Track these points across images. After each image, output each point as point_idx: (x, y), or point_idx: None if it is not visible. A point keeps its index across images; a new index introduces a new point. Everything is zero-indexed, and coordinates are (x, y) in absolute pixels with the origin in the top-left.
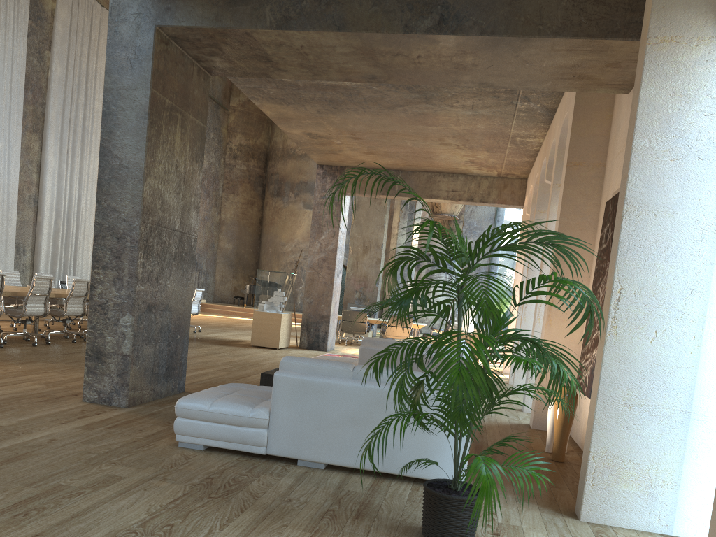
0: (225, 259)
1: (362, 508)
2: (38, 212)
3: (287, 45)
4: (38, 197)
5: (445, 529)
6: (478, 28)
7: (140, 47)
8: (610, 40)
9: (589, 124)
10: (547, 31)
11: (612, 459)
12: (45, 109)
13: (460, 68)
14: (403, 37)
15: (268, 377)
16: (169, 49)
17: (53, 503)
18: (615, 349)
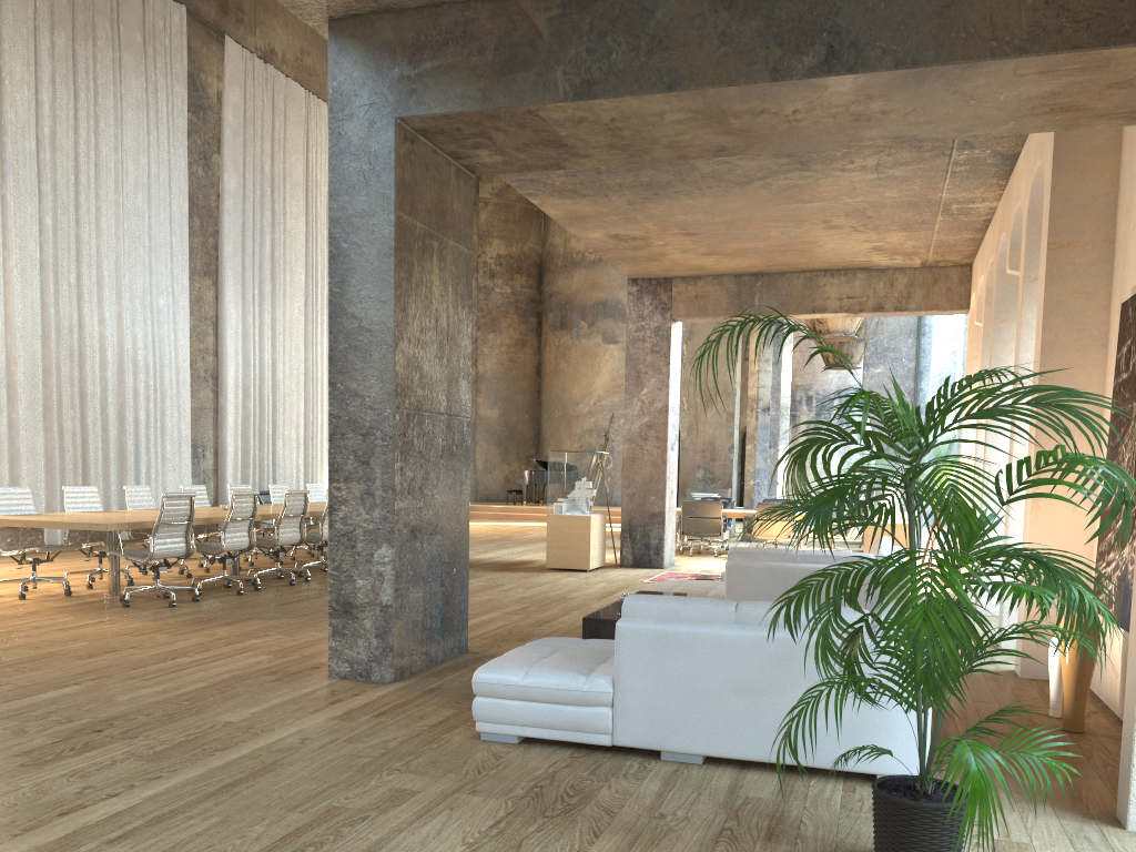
0: (488, 433)
1: (774, 824)
2: (218, 392)
3: (589, 120)
4: (217, 370)
5: None
6: (891, 58)
7: (377, 153)
8: (1113, 49)
9: (1080, 178)
10: (1004, 49)
11: None
12: (218, 240)
13: (862, 119)
14: (770, 87)
15: (594, 623)
16: (416, 148)
17: (332, 835)
18: None
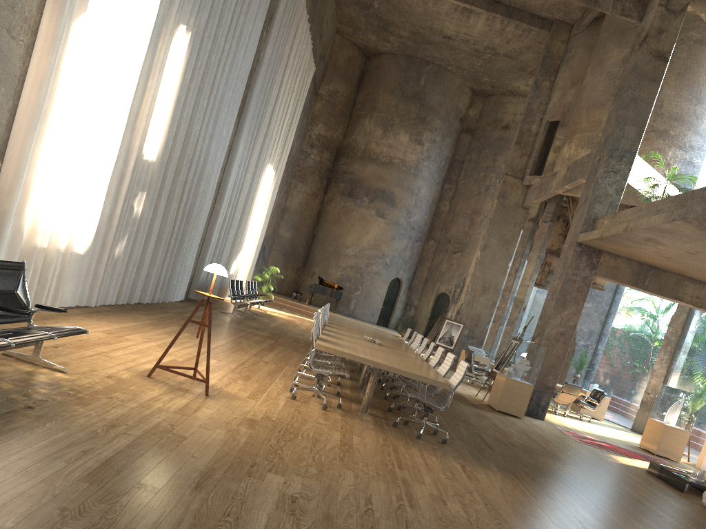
0: (280, 247)
1: None
2: (216, 199)
3: None
4: (220, 184)
5: None
6: None
7: None
8: None
9: None
10: None
11: None
12: (248, 91)
13: None
14: None
15: None
16: None
17: None
18: None
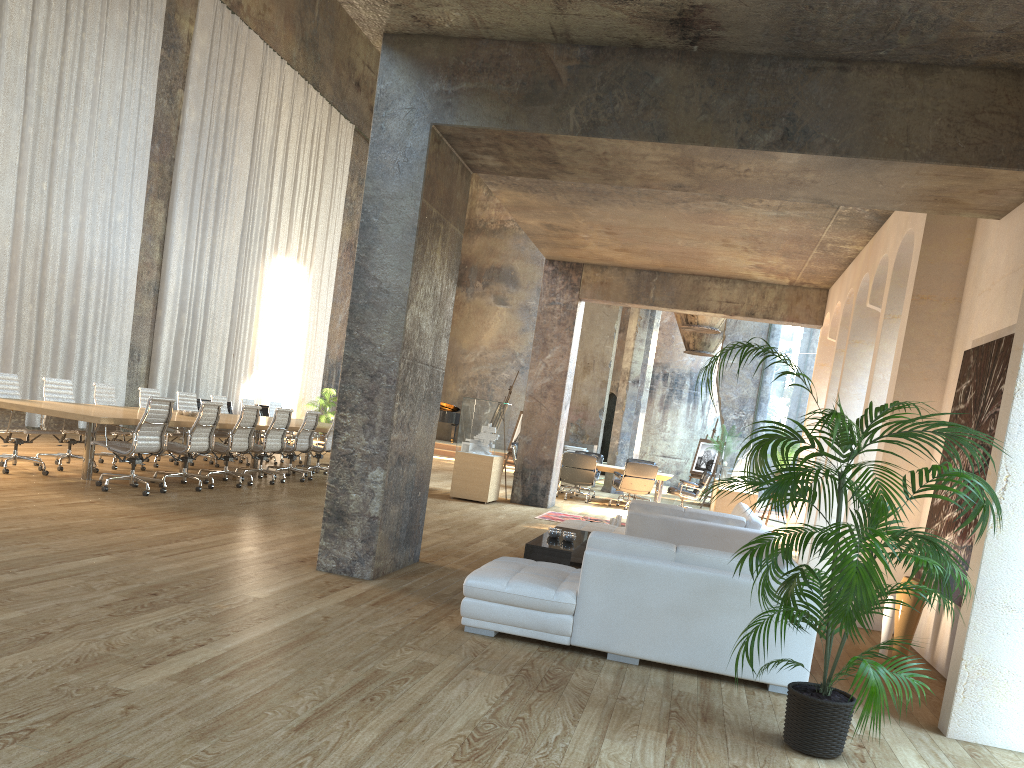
0: None
1: (705, 711)
2: (158, 304)
3: (586, 150)
4: (159, 284)
5: (815, 736)
6: (830, 146)
7: (412, 149)
8: (991, 168)
9: (942, 249)
10: (914, 155)
11: (987, 668)
12: (173, 167)
13: (795, 183)
14: (735, 151)
15: (535, 549)
16: (440, 148)
17: (388, 689)
18: (998, 544)
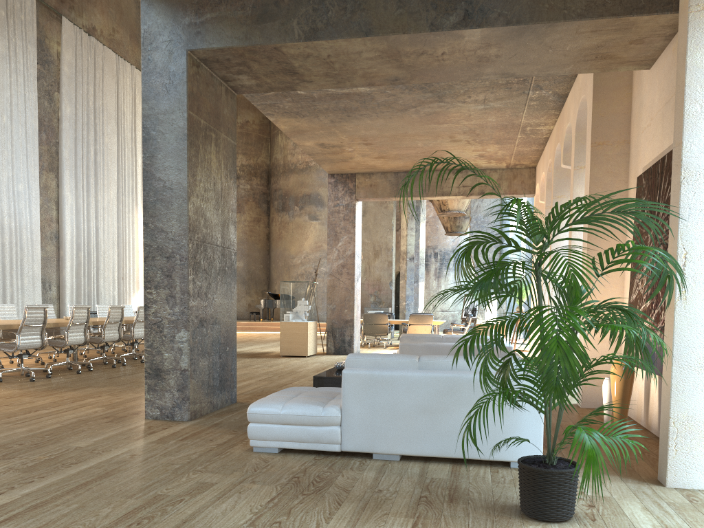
0: (237, 276)
1: (452, 493)
2: (59, 247)
3: (314, 55)
4: (58, 233)
5: (547, 503)
6: (503, 19)
7: (174, 72)
8: (635, 16)
9: (609, 104)
10: (572, 15)
11: (693, 422)
12: (58, 148)
13: (483, 60)
14: (429, 35)
15: (321, 379)
16: (200, 71)
17: (159, 512)
18: (686, 313)
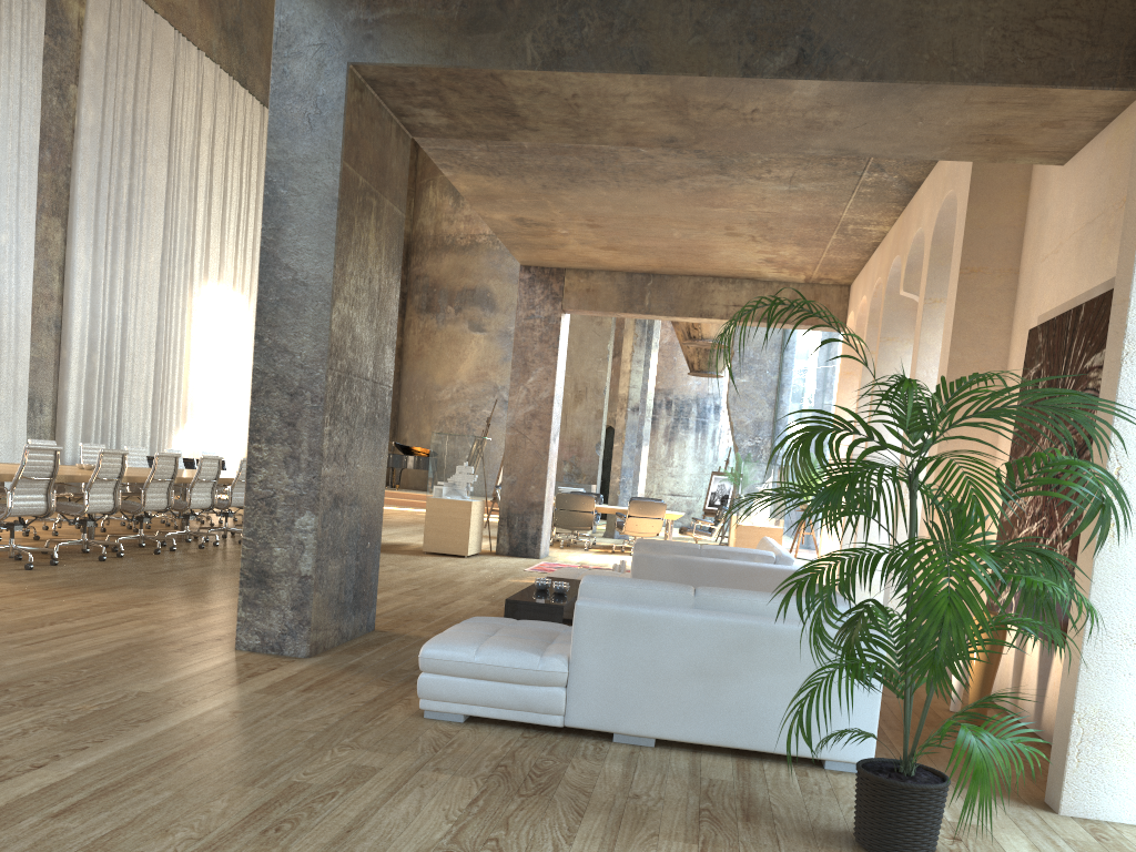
0: None
1: (746, 805)
2: (61, 343)
3: (551, 92)
4: (61, 319)
5: (900, 834)
6: (858, 69)
7: (325, 97)
8: (1059, 88)
9: (993, 210)
10: (963, 75)
11: (1107, 721)
12: (70, 178)
13: (814, 127)
14: (739, 82)
15: (517, 605)
16: (364, 98)
17: (305, 811)
18: (1111, 558)
